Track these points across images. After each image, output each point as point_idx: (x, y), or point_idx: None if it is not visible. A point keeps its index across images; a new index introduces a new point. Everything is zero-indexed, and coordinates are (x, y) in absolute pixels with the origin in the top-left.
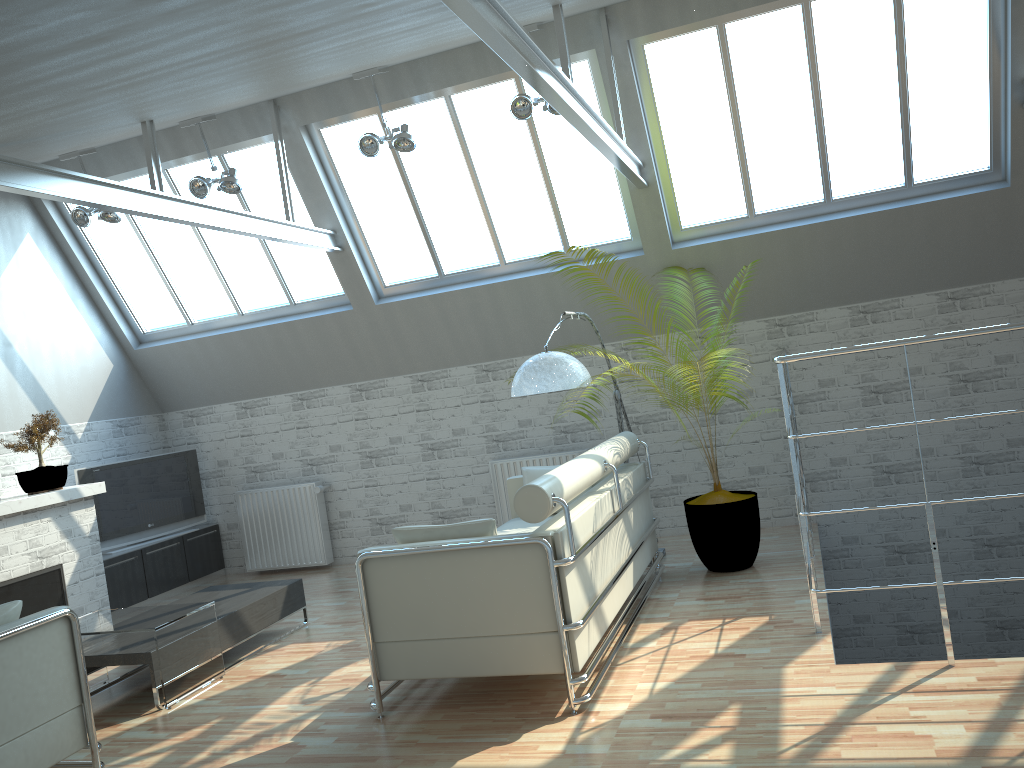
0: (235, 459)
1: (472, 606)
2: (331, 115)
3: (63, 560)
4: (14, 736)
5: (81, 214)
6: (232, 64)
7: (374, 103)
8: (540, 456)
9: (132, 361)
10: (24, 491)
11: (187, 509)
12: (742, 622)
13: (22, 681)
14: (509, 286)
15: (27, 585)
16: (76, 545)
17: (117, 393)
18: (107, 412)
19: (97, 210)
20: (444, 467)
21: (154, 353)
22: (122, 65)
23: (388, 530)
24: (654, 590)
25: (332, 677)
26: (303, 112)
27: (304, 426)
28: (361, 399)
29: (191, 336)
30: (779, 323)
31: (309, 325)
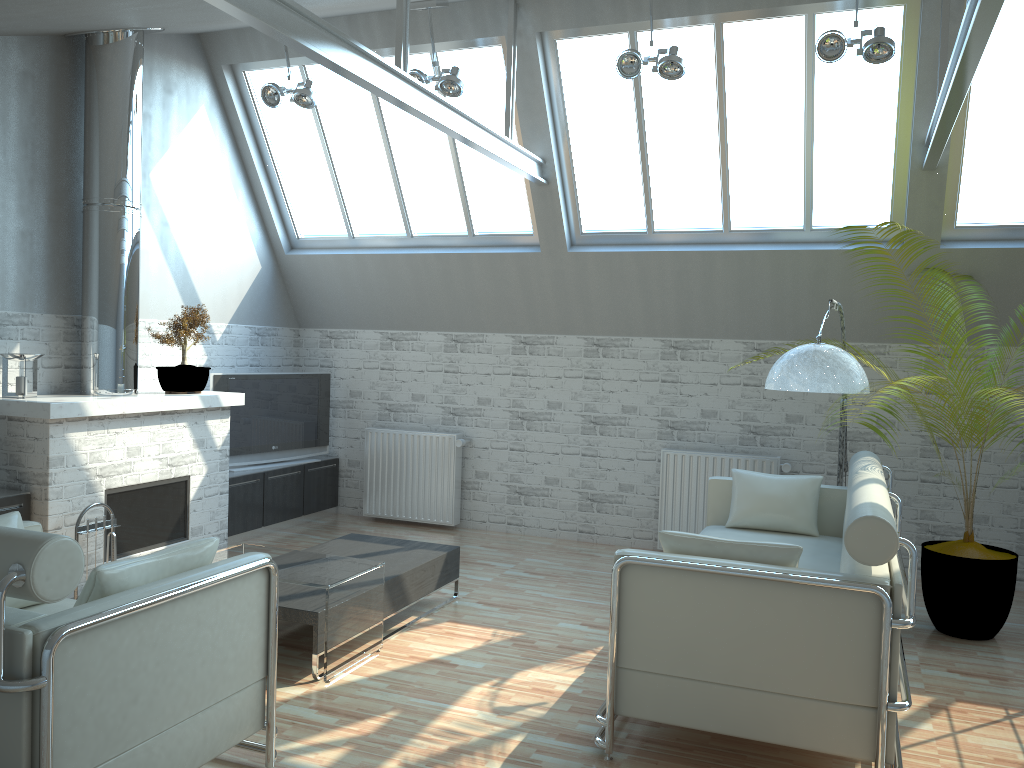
0: (370, 392)
1: (760, 651)
2: (577, 24)
3: (191, 472)
4: (196, 711)
5: (272, 92)
6: None
7: (632, 18)
8: (723, 455)
9: (279, 266)
10: (162, 388)
11: (312, 437)
12: None
13: (213, 643)
14: (729, 257)
15: (153, 493)
16: (206, 458)
17: (260, 298)
18: (248, 317)
19: (290, 91)
20: (604, 445)
21: (305, 262)
22: None
23: (527, 501)
24: None
25: (518, 682)
26: (545, 16)
27: (453, 371)
28: (523, 353)
29: (350, 250)
30: None
31: (485, 261)
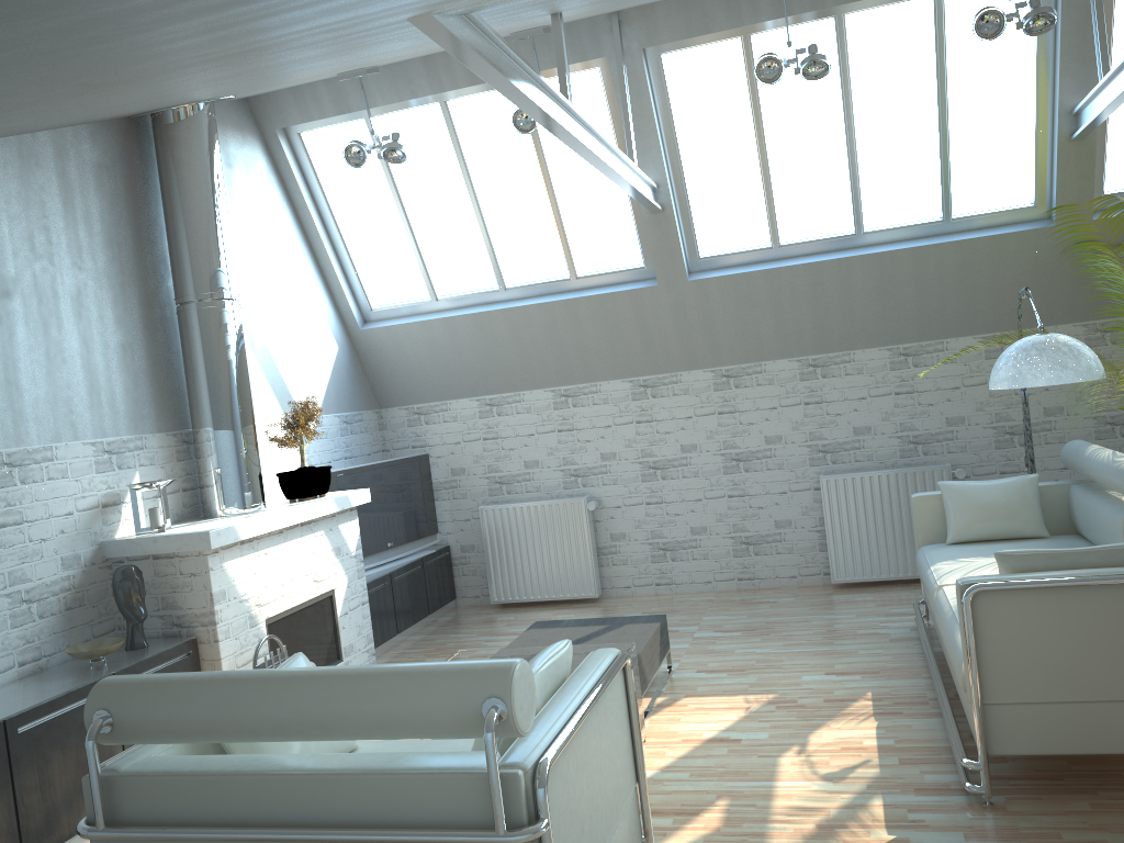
0: (474, 467)
1: None
2: (688, 35)
3: (334, 585)
4: (612, 833)
5: (354, 151)
6: None
7: (749, 21)
8: (888, 471)
9: (354, 344)
10: (286, 497)
11: (422, 526)
12: None
13: (609, 754)
14: (868, 261)
15: (305, 615)
16: (344, 567)
17: (342, 382)
18: (334, 404)
19: (375, 147)
20: (752, 482)
21: (385, 334)
22: None
23: (674, 557)
24: None
25: (819, 744)
26: (651, 30)
27: (568, 429)
28: (645, 397)
29: (435, 314)
30: None
31: (595, 304)
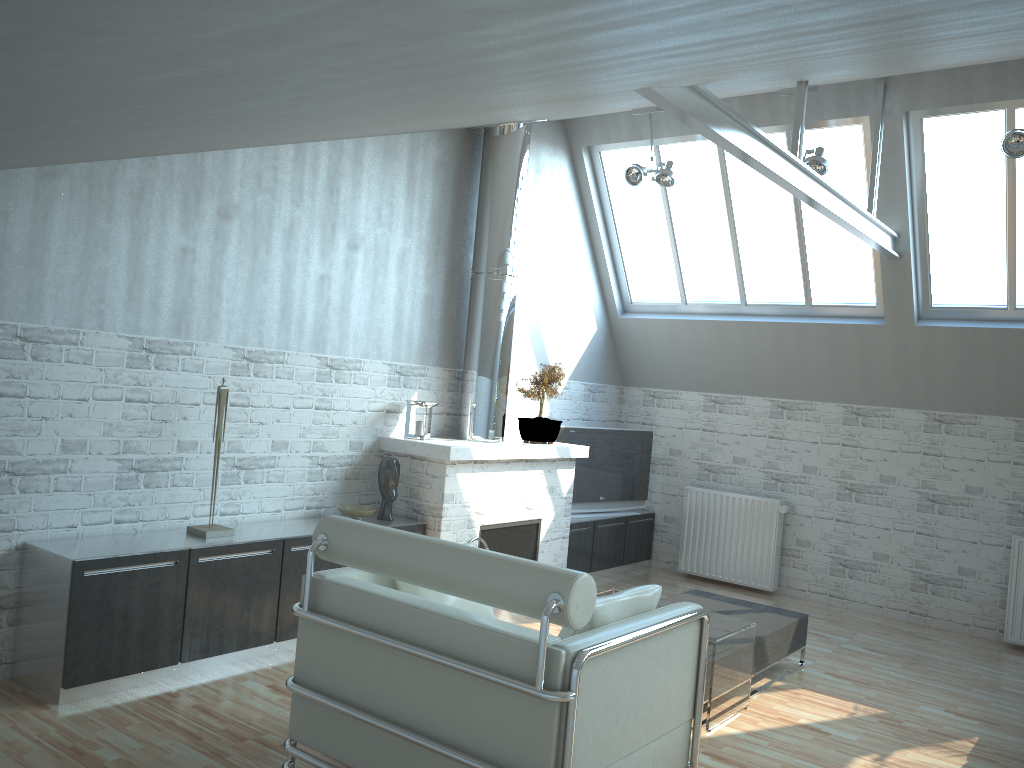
0: (689, 452)
1: None
2: (950, 103)
3: (542, 516)
4: (650, 740)
5: (634, 172)
6: None
7: (1013, 96)
8: None
9: (611, 328)
10: (521, 437)
11: (633, 490)
12: None
13: (664, 680)
14: None
15: (512, 532)
16: (554, 503)
17: (594, 357)
18: (583, 374)
19: (651, 170)
20: (943, 525)
21: (637, 325)
22: None
23: (851, 575)
24: None
25: (899, 760)
26: (915, 96)
27: (778, 437)
28: (855, 424)
29: (682, 316)
30: None
31: (823, 331)
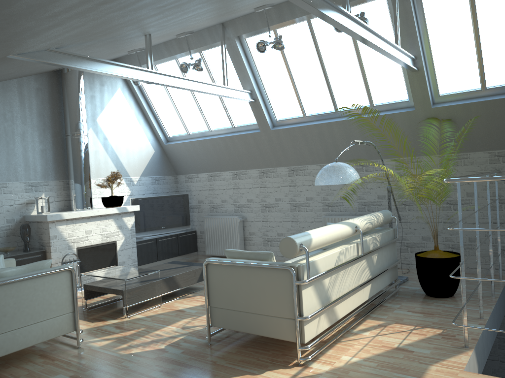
0: (205, 200)
1: (254, 297)
2: (249, 31)
3: (117, 239)
4: (37, 321)
5: None
6: (131, 3)
7: (270, 24)
8: (348, 216)
9: (164, 150)
10: (104, 206)
11: (181, 222)
12: (425, 330)
13: (43, 297)
14: (338, 124)
15: (99, 248)
16: (123, 233)
17: (155, 164)
18: (149, 173)
19: None
20: (300, 216)
21: (172, 147)
22: (36, 3)
23: (271, 244)
24: (388, 301)
25: (203, 317)
26: (236, 29)
27: (236, 188)
28: (263, 177)
29: (188, 140)
30: (497, 154)
31: (240, 138)
